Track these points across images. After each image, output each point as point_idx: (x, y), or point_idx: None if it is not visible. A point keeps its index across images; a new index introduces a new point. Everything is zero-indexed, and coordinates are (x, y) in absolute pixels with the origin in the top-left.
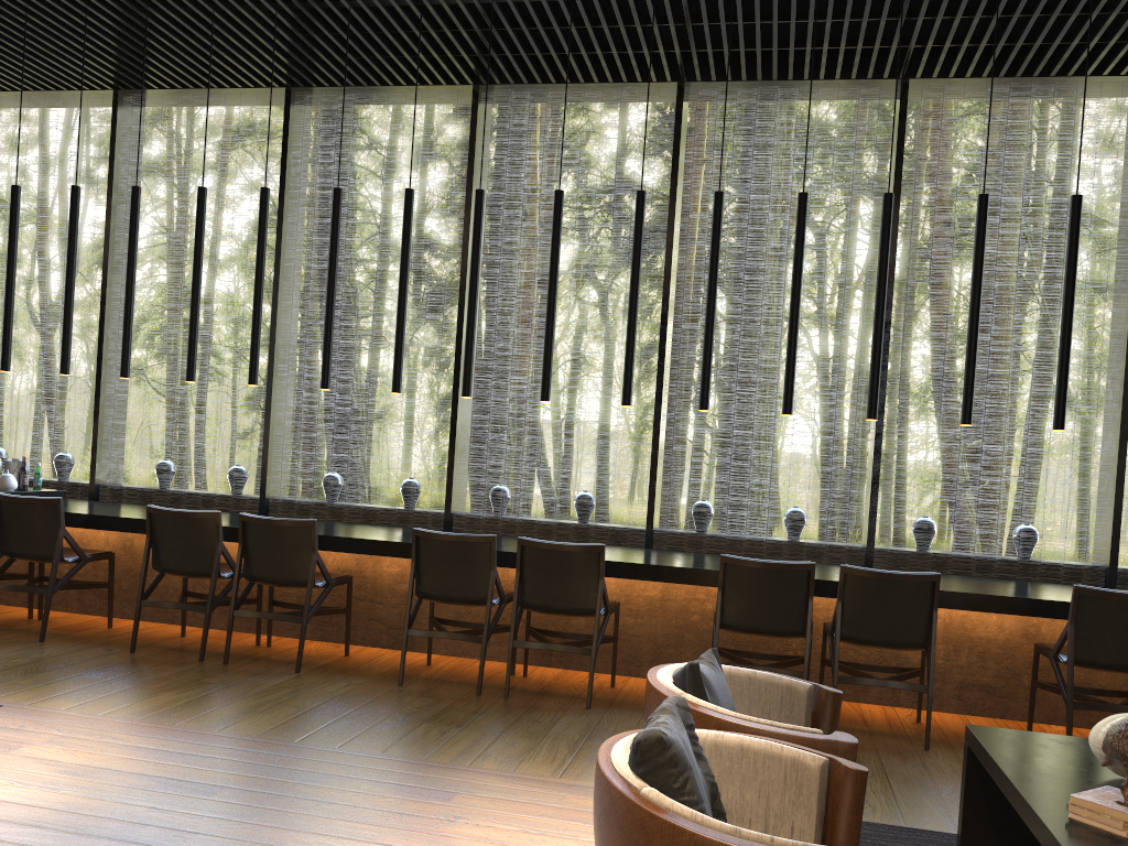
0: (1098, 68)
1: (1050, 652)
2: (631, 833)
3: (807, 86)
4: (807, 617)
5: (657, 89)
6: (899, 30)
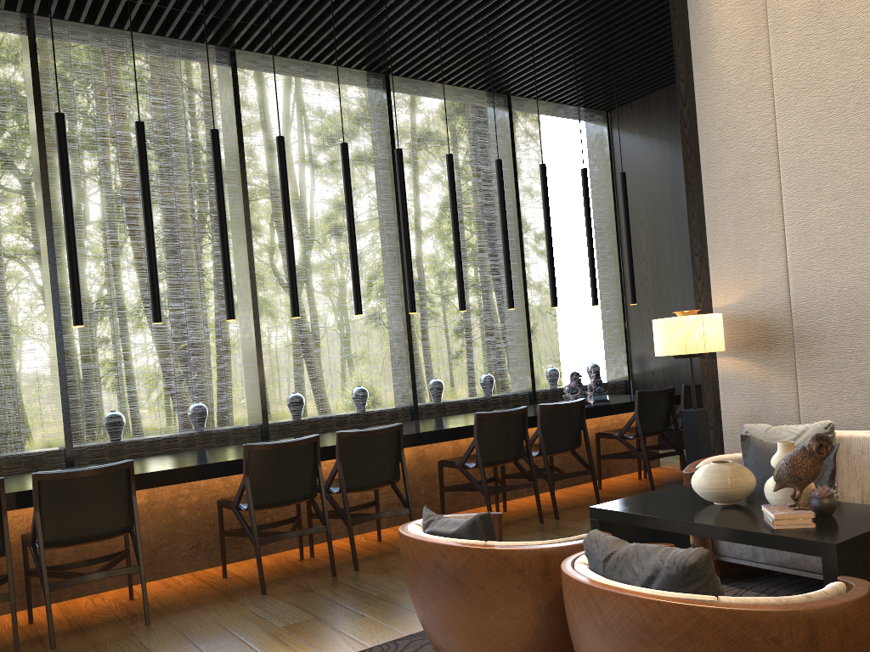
0: (358, 64)
1: (457, 464)
2: (742, 636)
3: (152, 41)
4: (320, 480)
5: (0, 17)
6: (249, 7)
